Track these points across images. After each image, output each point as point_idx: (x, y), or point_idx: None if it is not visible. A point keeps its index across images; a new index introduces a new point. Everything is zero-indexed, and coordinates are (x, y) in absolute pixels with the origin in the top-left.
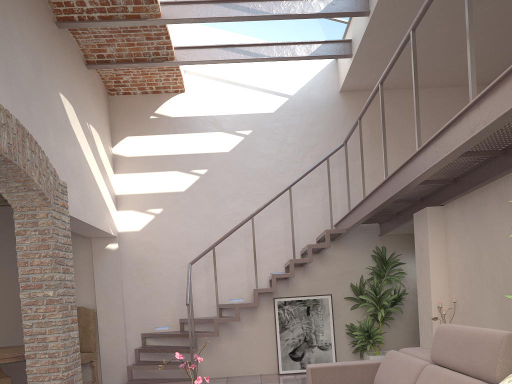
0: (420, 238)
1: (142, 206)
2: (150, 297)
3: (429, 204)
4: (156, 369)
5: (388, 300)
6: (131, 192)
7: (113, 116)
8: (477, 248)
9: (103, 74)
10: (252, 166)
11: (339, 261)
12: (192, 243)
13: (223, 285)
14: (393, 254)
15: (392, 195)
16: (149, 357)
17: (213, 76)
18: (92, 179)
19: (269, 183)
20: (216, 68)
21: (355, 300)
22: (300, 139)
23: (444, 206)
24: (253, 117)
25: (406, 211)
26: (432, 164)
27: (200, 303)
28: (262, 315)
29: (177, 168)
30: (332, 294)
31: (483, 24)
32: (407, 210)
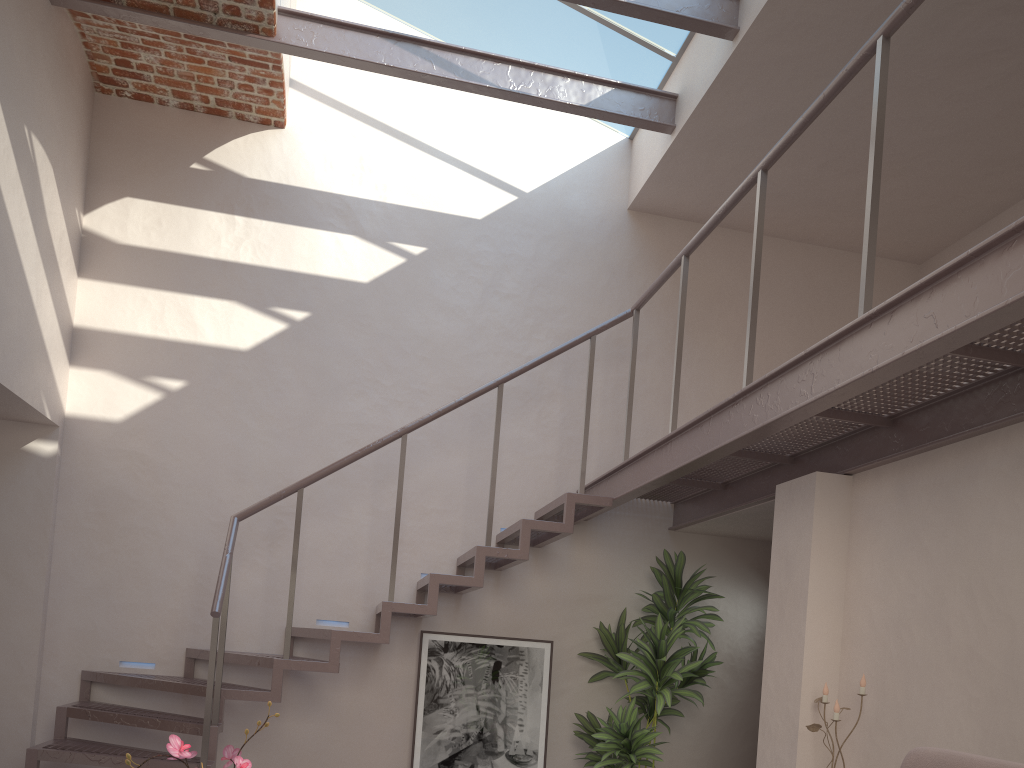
0: (788, 540)
1: (136, 365)
2: (120, 586)
3: (813, 469)
4: (105, 765)
5: (680, 672)
6: (115, 328)
7: (100, 142)
8: (936, 577)
9: (91, 35)
10: (415, 327)
11: (578, 571)
12: (246, 475)
13: (306, 583)
14: (700, 572)
15: (767, 422)
16: (92, 732)
17: (356, 110)
18: (16, 268)
19: (448, 371)
20: (367, 95)
21: (603, 662)
22: (531, 291)
23: (854, 476)
24: (434, 221)
25: (749, 482)
26: (908, 347)
27: (245, 619)
28: (389, 666)
29: (239, 296)
30: (553, 641)
31: (953, 122)
32: (752, 480)
